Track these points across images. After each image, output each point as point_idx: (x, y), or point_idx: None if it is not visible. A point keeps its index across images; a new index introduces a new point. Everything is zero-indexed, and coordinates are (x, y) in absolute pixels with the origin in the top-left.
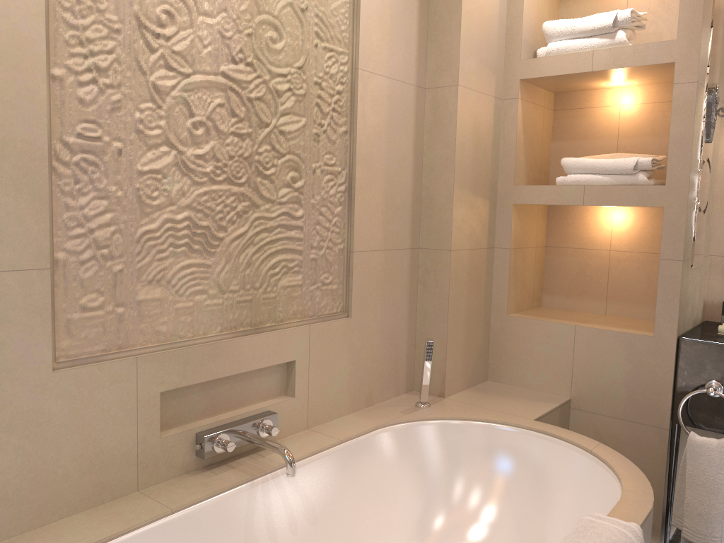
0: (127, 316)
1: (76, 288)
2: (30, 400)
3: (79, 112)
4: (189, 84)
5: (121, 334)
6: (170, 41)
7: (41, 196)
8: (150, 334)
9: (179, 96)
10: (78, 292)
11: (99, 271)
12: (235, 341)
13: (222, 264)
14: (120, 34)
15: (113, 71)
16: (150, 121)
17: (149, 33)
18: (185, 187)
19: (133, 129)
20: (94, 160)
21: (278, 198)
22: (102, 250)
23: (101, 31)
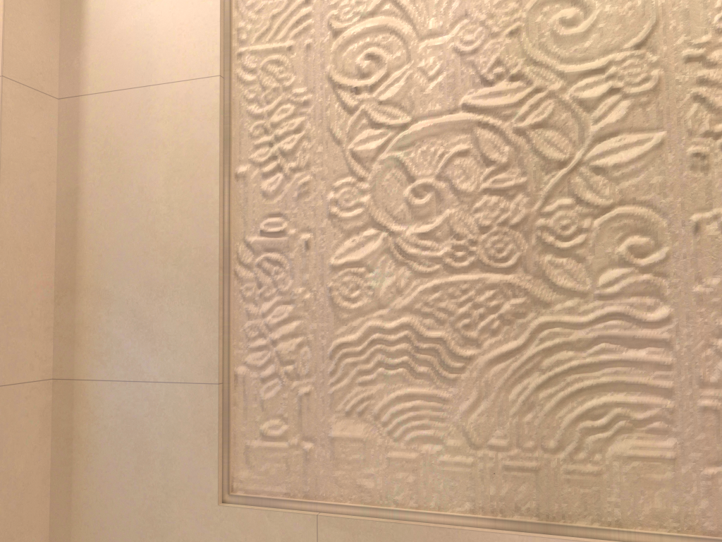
0: (317, 455)
1: (256, 409)
2: (196, 530)
3: (263, 206)
4: (405, 137)
5: (309, 479)
6: (375, 91)
7: (211, 304)
8: (350, 488)
9: (389, 158)
10: (259, 415)
11: (282, 392)
12: (489, 535)
13: (471, 399)
14: (310, 106)
15: (301, 151)
16: (346, 200)
17: (347, 91)
18: (402, 282)
19: (325, 214)
20: (277, 258)
21: (596, 287)
22: (287, 366)
23: (287, 110)
